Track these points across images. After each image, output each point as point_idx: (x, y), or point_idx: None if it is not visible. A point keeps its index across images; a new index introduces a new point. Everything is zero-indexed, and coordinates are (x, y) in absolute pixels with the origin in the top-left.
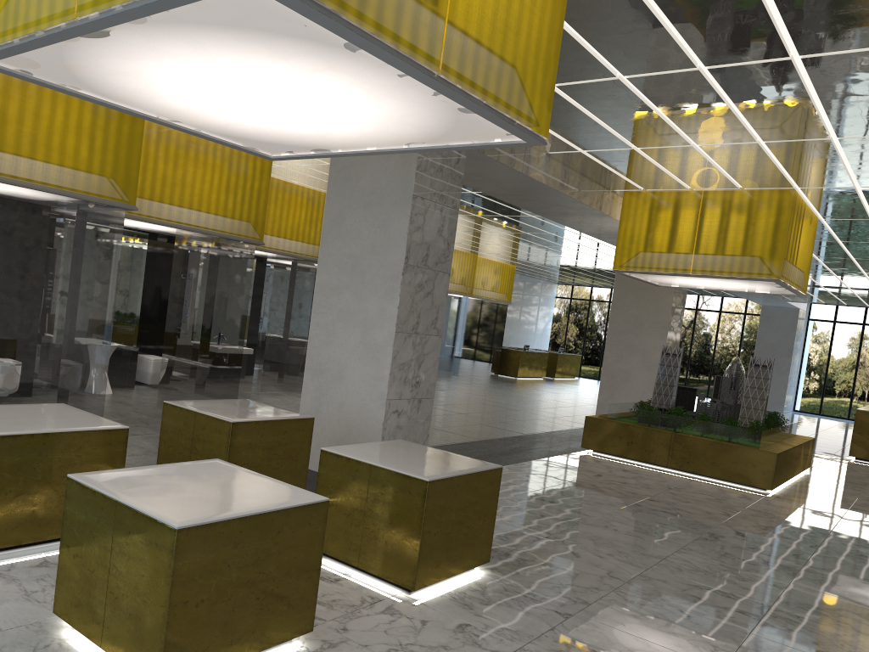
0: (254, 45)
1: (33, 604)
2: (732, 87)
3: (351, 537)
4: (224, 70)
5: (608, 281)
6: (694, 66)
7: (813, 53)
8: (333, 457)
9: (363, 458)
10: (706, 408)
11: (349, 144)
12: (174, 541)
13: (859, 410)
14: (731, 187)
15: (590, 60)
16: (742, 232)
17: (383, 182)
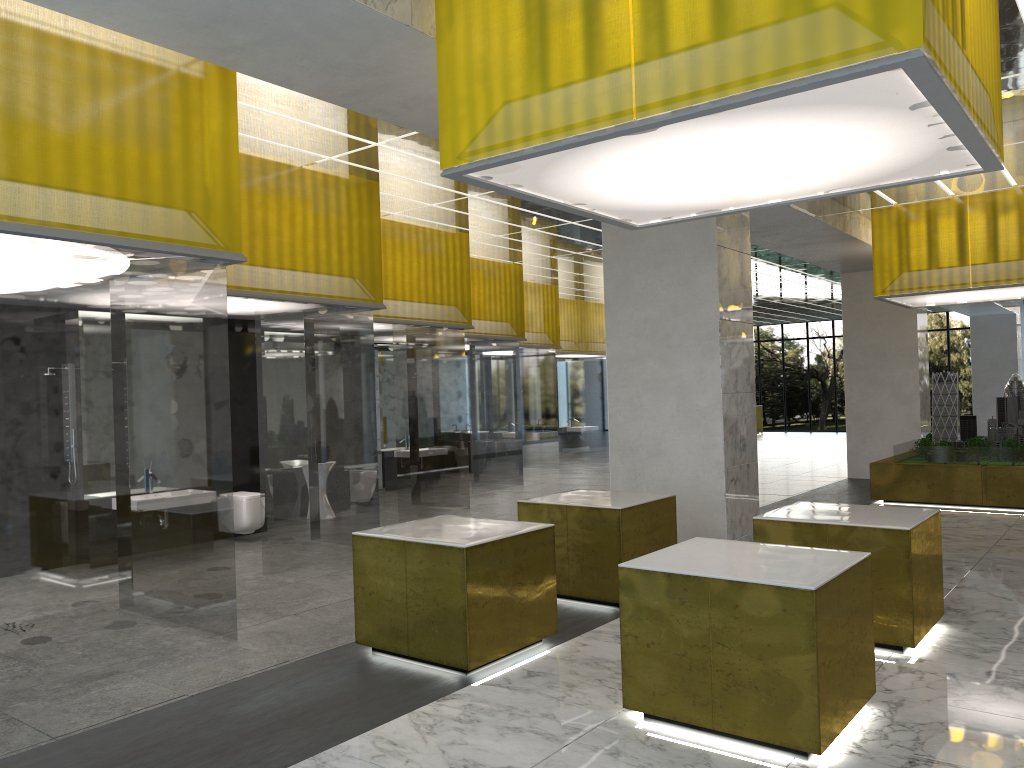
0: (807, 118)
1: (579, 707)
2: None
3: None
4: (731, 145)
5: (782, 316)
6: None
7: None
8: (771, 524)
9: (811, 520)
10: (1002, 435)
11: (755, 200)
12: (812, 602)
13: None
14: (1004, 186)
15: None
16: None
17: (675, 238)
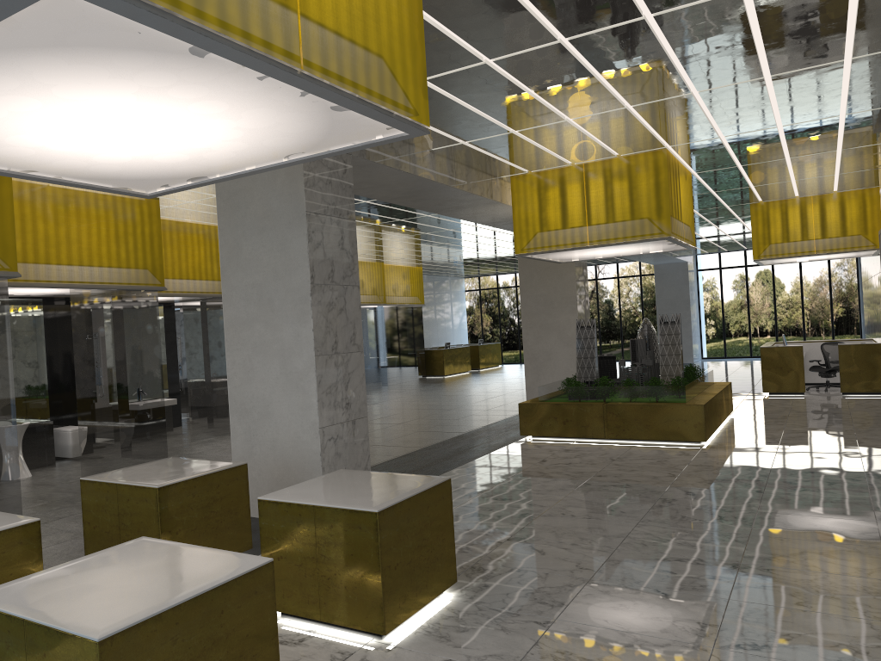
0: (88, 66)
1: None
2: (594, 56)
3: (308, 589)
4: (64, 101)
5: (510, 267)
6: (555, 39)
7: (664, 10)
8: (272, 505)
9: (305, 500)
10: (628, 373)
11: (225, 167)
12: (97, 656)
13: (762, 347)
14: (609, 155)
15: (454, 48)
16: (627, 197)
17: (273, 204)
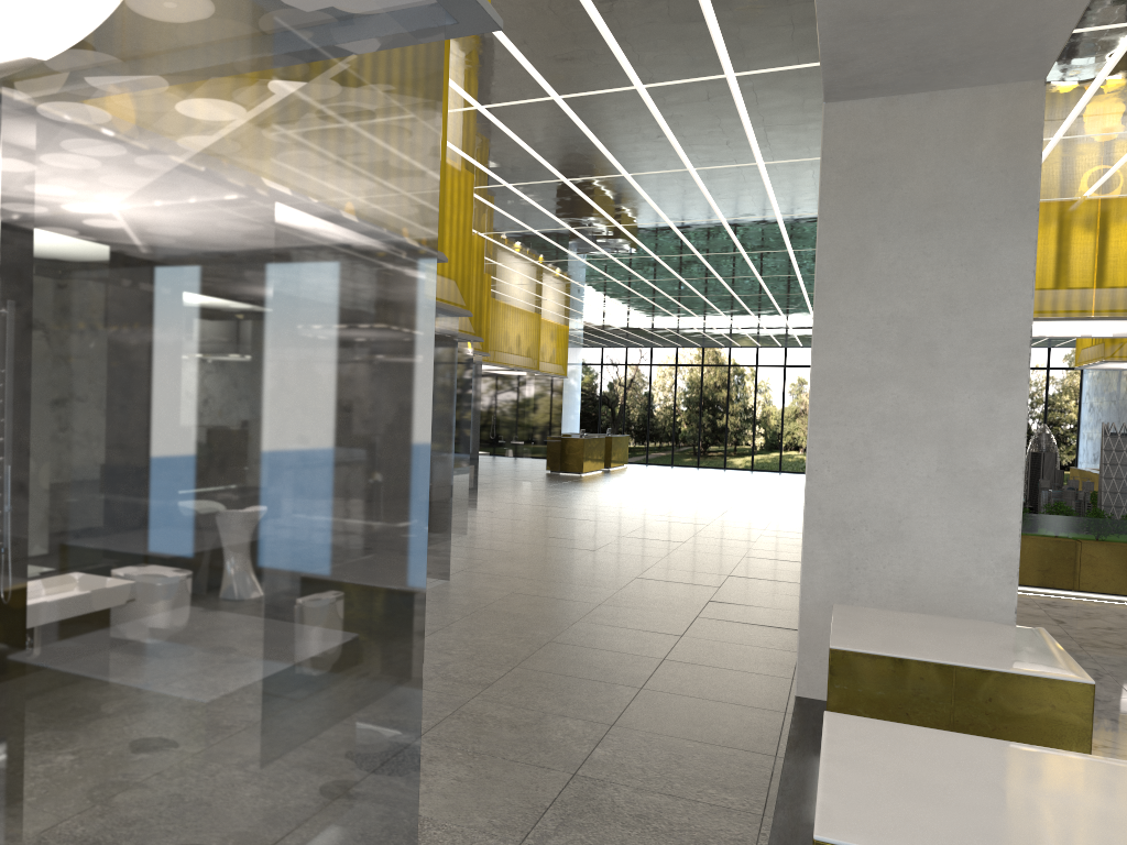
0: None
1: None
2: None
3: None
4: None
5: (664, 338)
6: None
7: None
8: None
9: None
10: (1058, 499)
11: None
12: None
13: None
14: None
15: None
16: None
17: (961, 185)
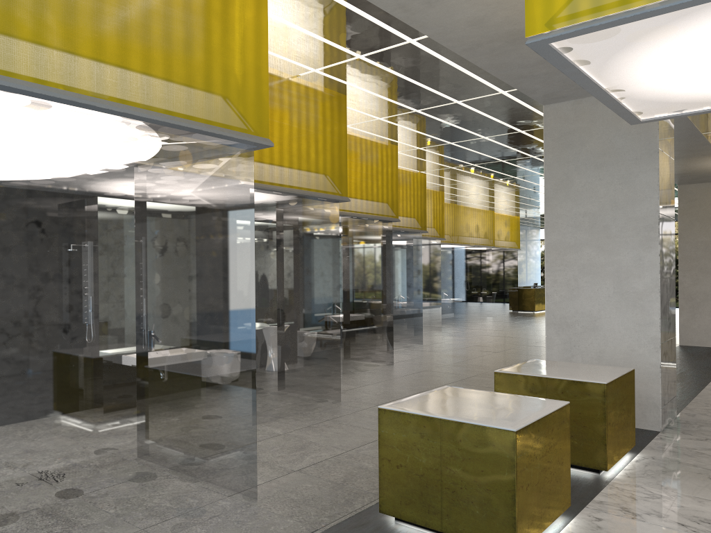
0: None
1: None
2: None
3: None
4: None
5: None
6: None
7: None
8: None
9: None
10: None
11: None
12: None
13: None
14: None
15: None
16: None
17: (616, 142)
